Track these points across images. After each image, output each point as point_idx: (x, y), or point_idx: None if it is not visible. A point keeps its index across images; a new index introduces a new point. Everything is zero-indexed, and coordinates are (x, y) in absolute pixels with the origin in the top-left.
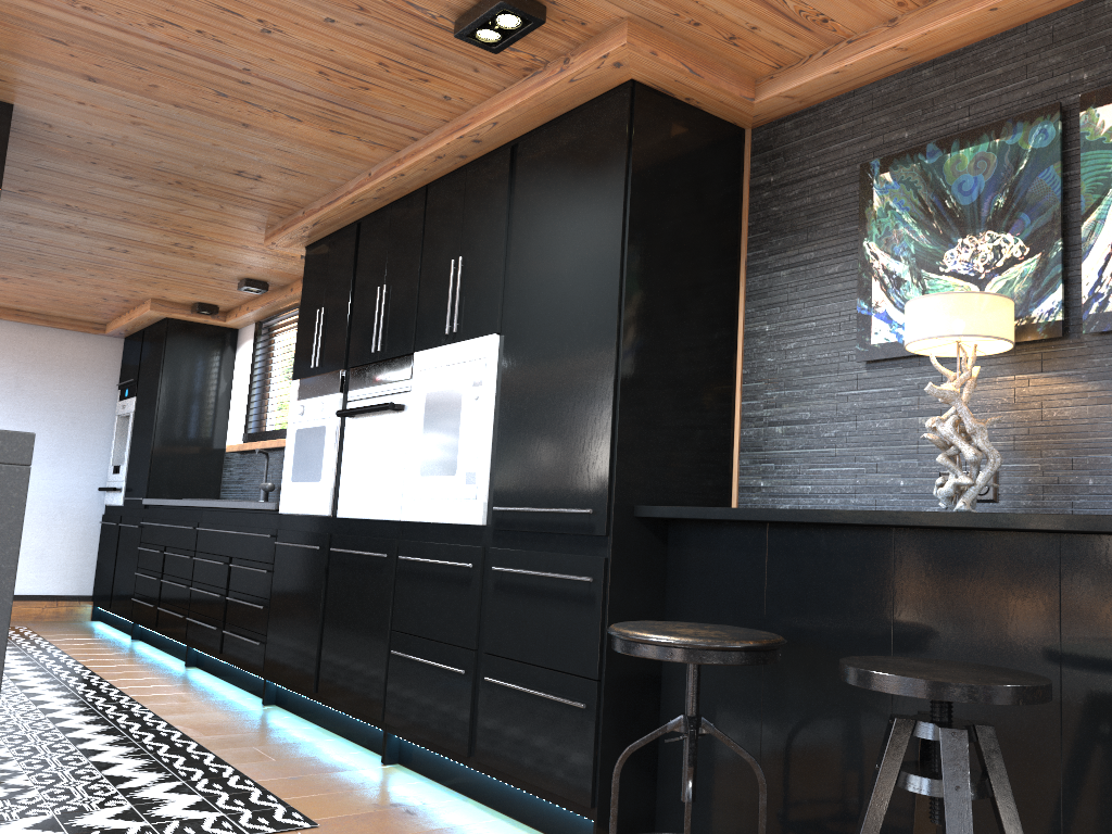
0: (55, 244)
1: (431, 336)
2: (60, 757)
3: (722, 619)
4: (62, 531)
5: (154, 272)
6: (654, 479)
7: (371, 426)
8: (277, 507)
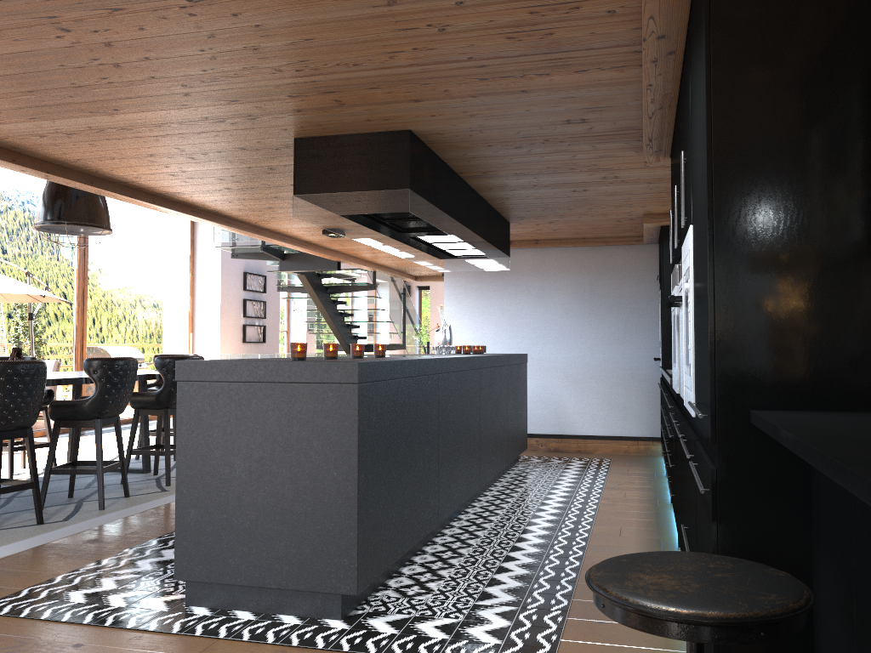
0: (544, 197)
1: (684, 230)
2: (479, 570)
3: (835, 559)
4: (634, 390)
5: (619, 198)
6: (779, 377)
7: (681, 315)
8: (671, 383)
